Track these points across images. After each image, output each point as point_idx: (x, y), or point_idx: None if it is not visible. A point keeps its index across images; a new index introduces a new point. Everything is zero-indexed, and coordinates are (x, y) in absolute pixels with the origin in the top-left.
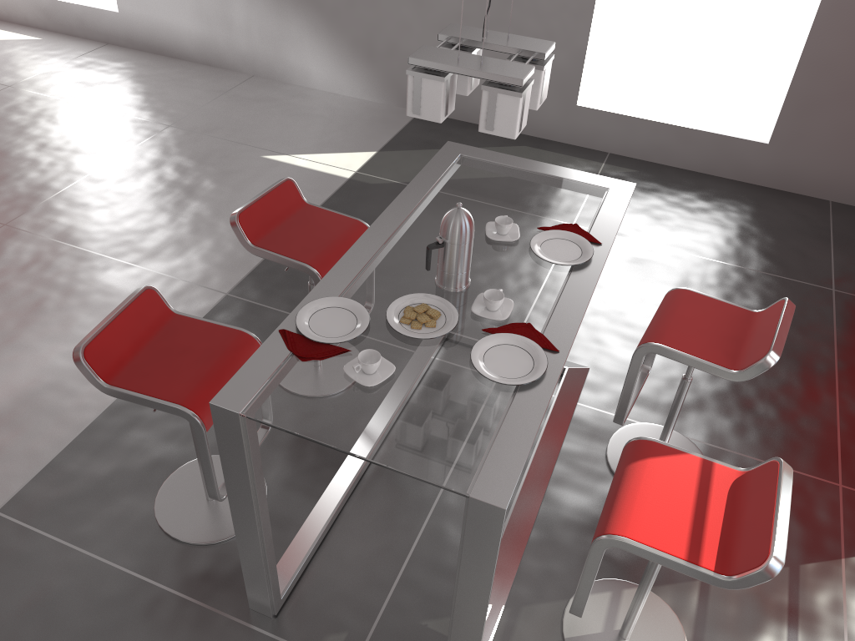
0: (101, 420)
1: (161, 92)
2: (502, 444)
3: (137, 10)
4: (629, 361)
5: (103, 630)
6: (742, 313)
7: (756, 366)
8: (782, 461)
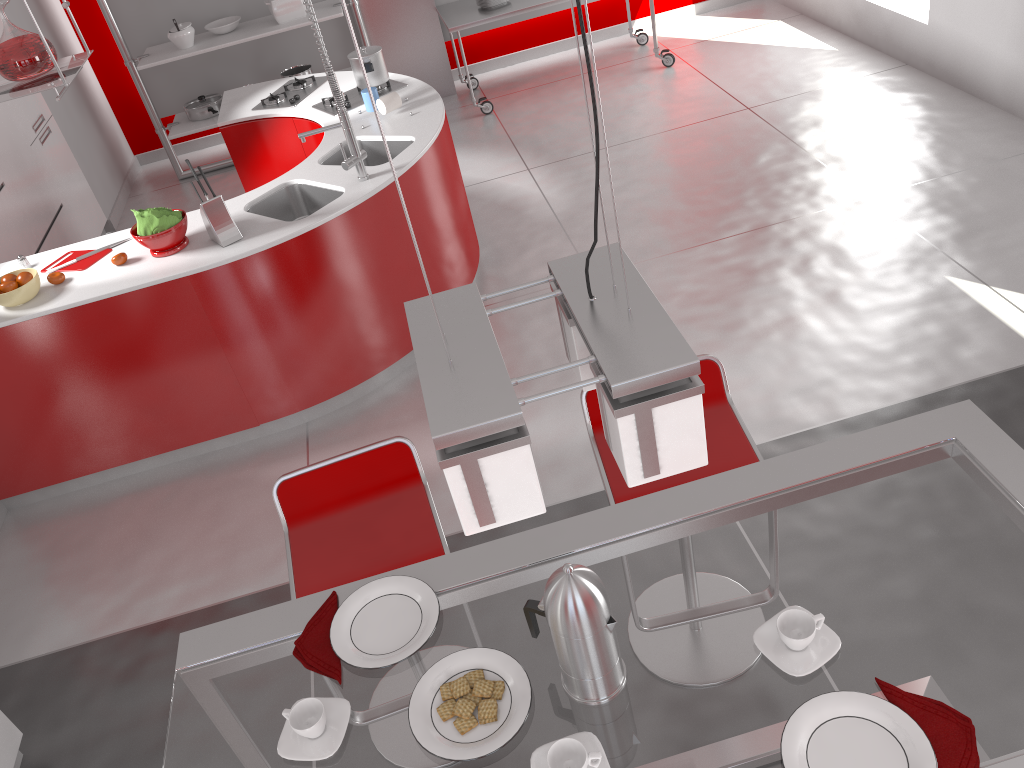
0: (450, 540)
1: (905, 145)
2: None
3: (947, 24)
4: None
5: None
6: None
7: None
8: None
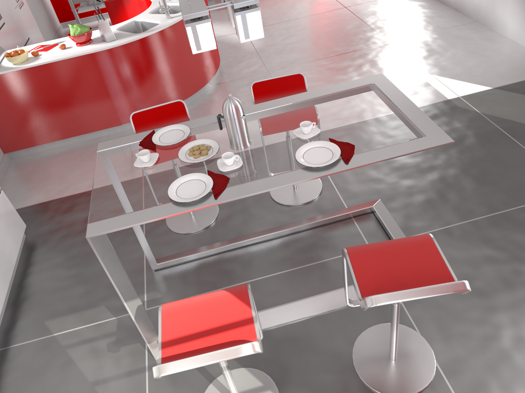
0: None
1: (410, 22)
2: (127, 216)
3: None
4: (472, 296)
5: (117, 233)
6: (443, 276)
7: (362, 301)
8: (248, 343)
